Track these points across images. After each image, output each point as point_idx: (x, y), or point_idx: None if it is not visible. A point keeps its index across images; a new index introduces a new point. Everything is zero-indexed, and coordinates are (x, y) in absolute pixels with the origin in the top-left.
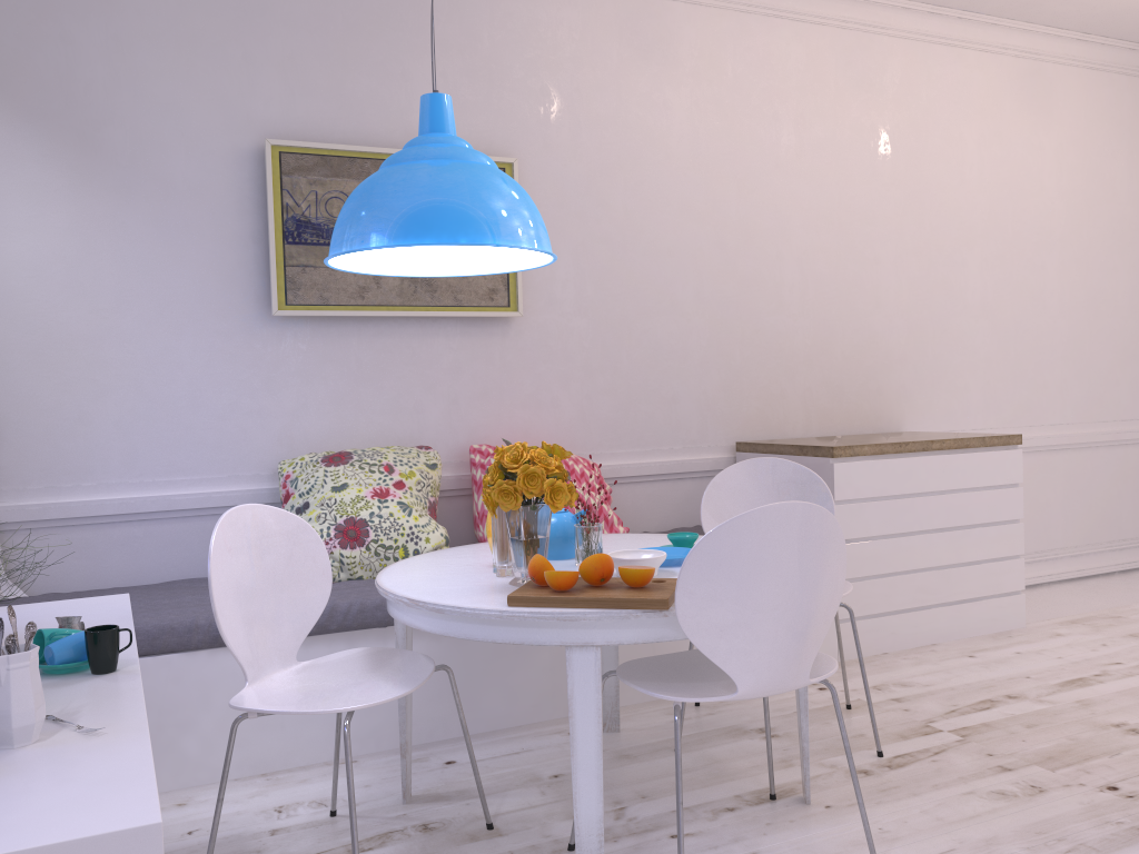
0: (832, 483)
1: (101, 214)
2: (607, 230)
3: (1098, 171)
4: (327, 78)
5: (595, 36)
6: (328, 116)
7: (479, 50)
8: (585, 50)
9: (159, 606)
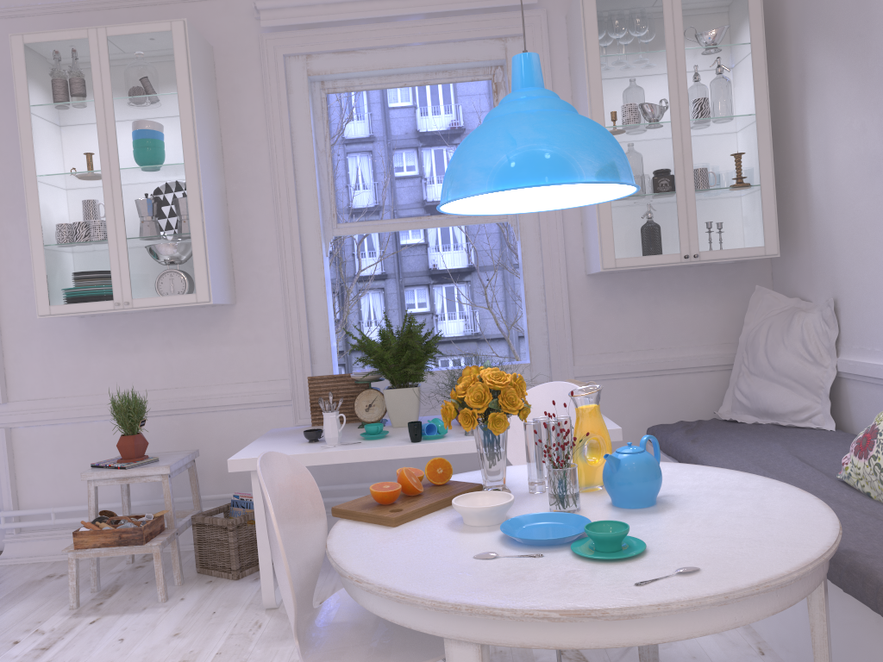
0: None
1: (873, 108)
2: None
3: None
4: None
5: None
6: None
7: None
8: None
9: (766, 457)
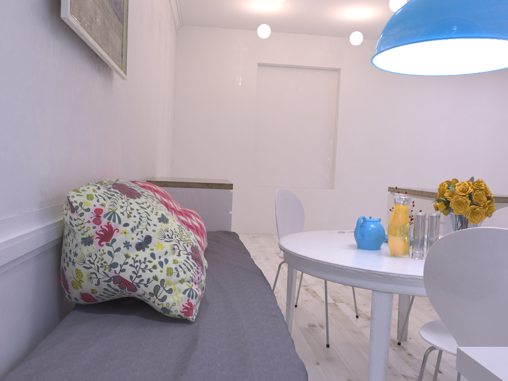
0: (231, 202)
1: None
2: (130, 31)
3: (172, 67)
4: None
5: None
6: None
7: None
8: None
9: None
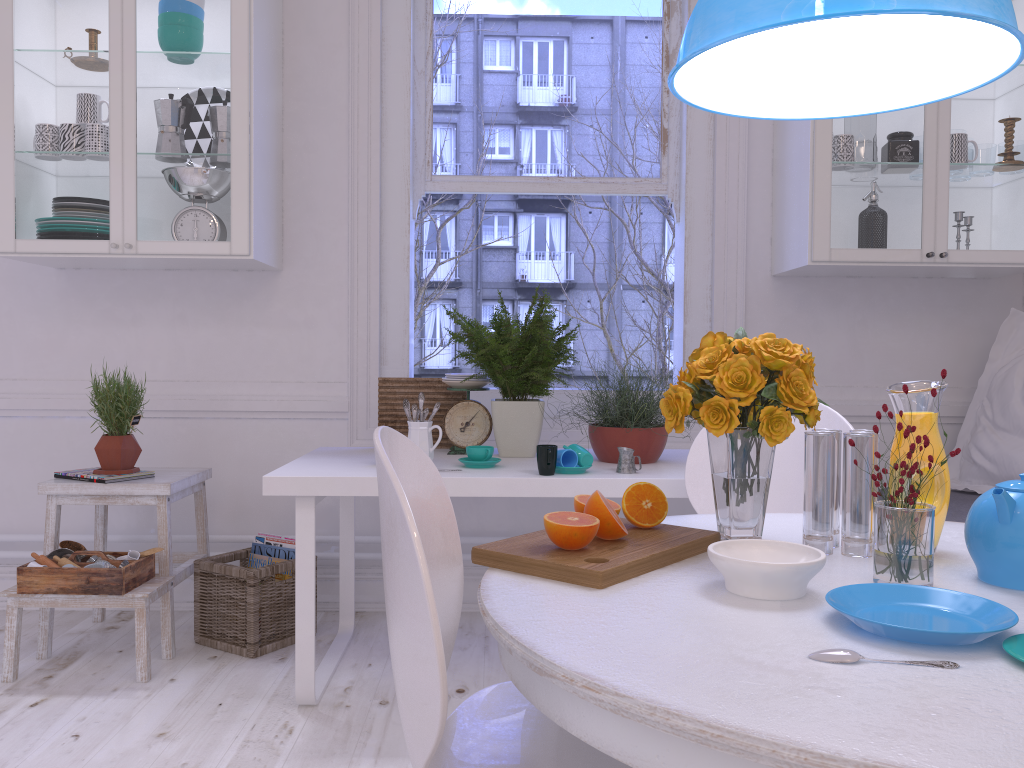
0: None
1: None
2: None
3: None
4: None
5: None
6: None
7: None
8: None
9: None
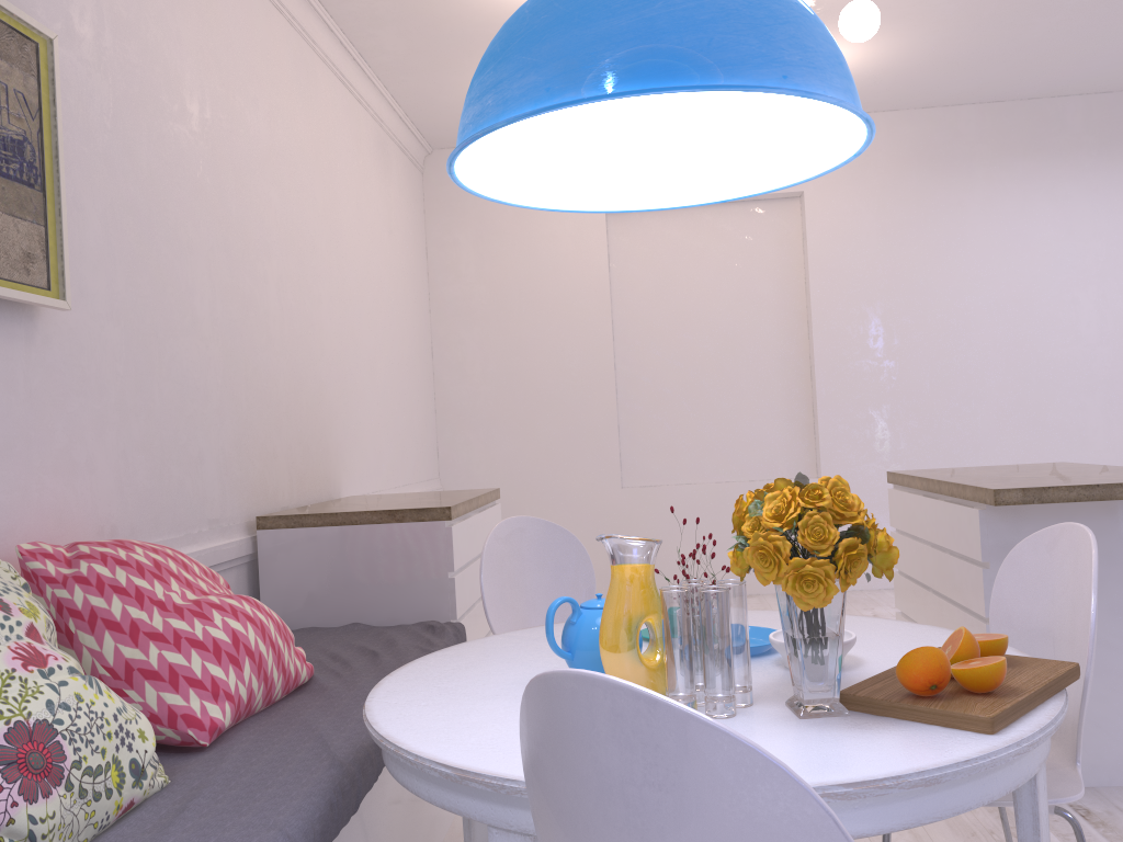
0: (450, 550)
1: None
2: (135, 195)
3: (408, 245)
4: None
5: None
6: None
7: None
8: None
9: None
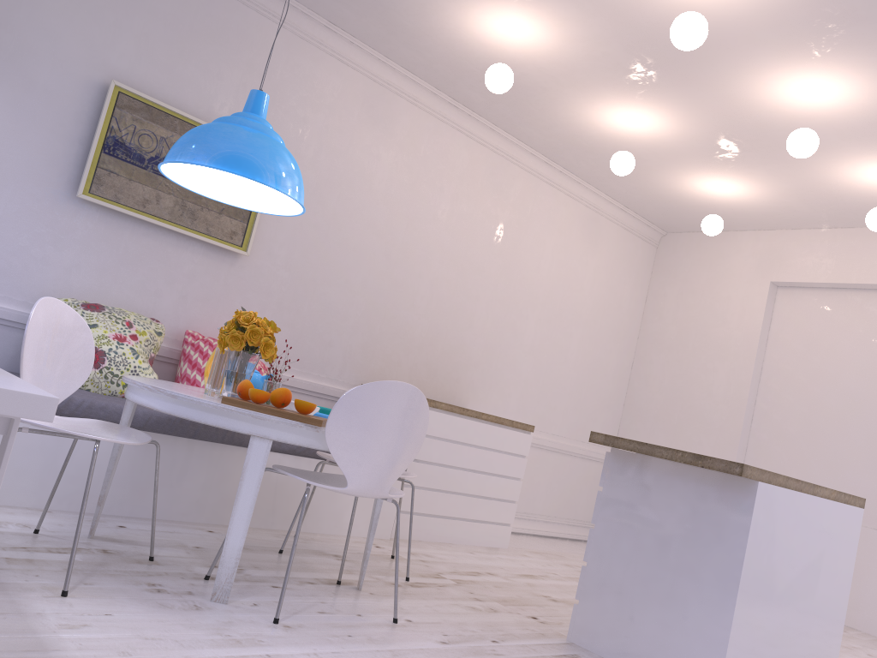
0: None
1: None
2: (319, 221)
3: (614, 289)
4: (167, 57)
5: (347, 99)
6: (159, 81)
7: (272, 79)
8: (339, 105)
9: None
